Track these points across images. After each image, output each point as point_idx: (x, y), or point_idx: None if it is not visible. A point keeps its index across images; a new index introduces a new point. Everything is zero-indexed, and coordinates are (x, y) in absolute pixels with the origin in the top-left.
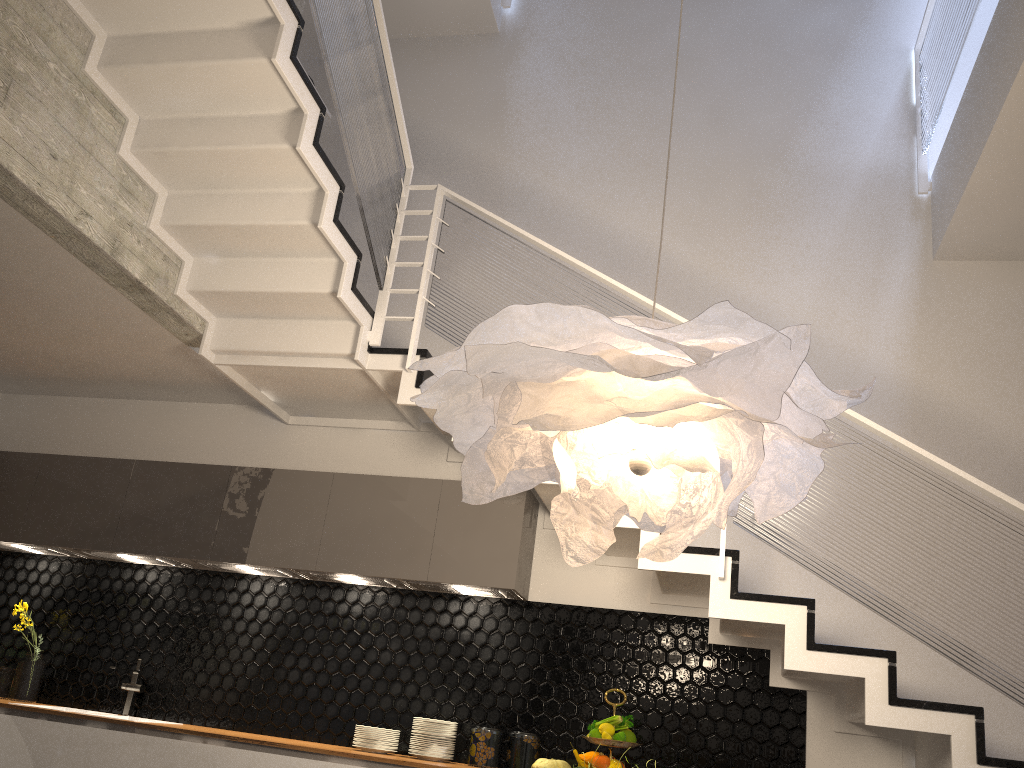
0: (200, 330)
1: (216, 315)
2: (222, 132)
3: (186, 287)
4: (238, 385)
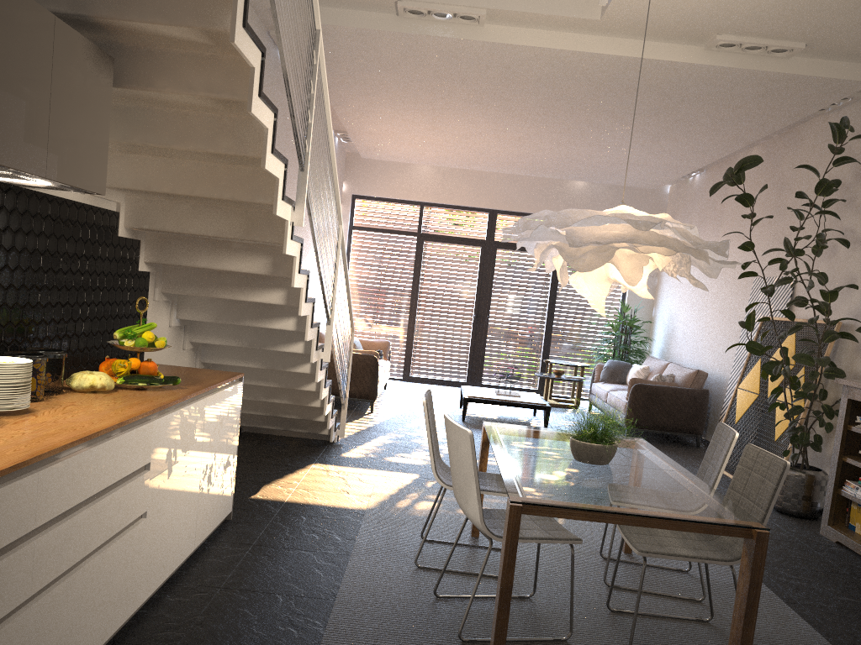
0: None
1: None
2: None
3: None
4: None
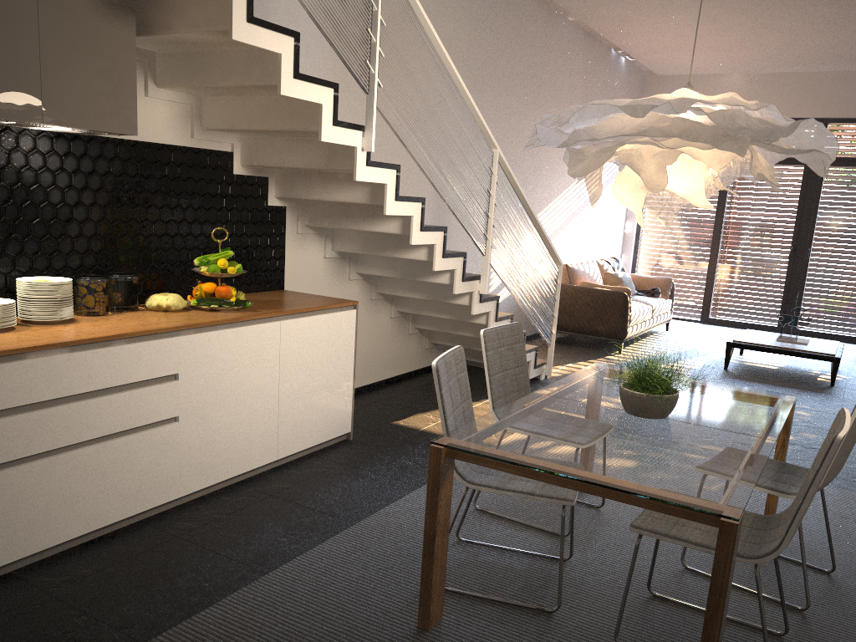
0: None
1: None
2: None
3: None
4: None
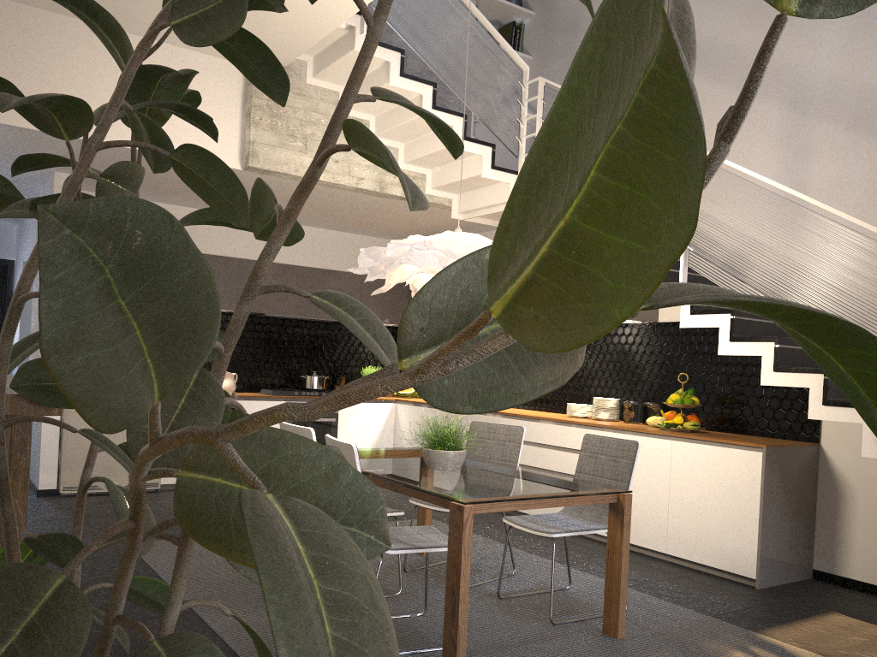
0: (449, 205)
1: (455, 193)
2: (400, 114)
3: (430, 187)
4: (485, 224)
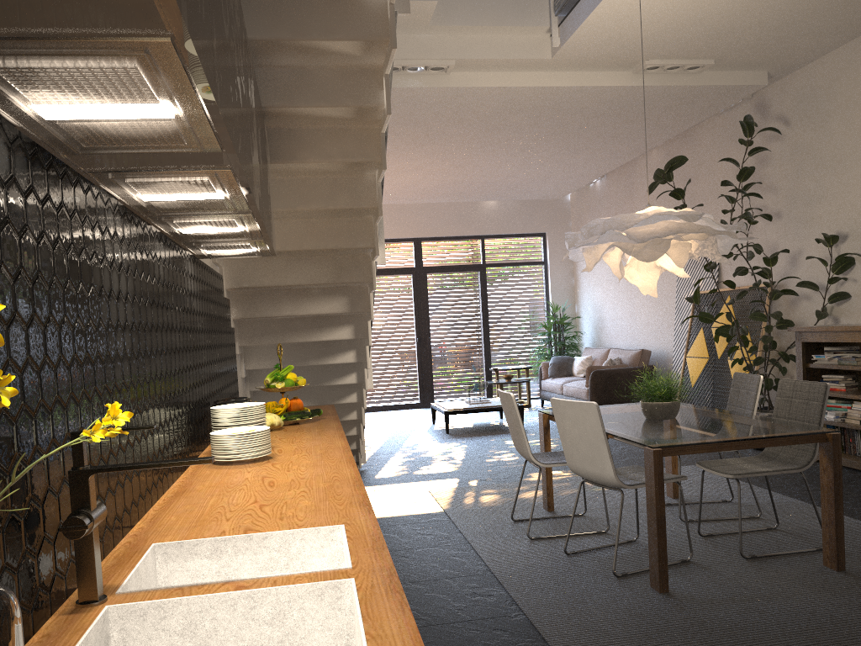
0: None
1: None
2: None
3: None
4: None
